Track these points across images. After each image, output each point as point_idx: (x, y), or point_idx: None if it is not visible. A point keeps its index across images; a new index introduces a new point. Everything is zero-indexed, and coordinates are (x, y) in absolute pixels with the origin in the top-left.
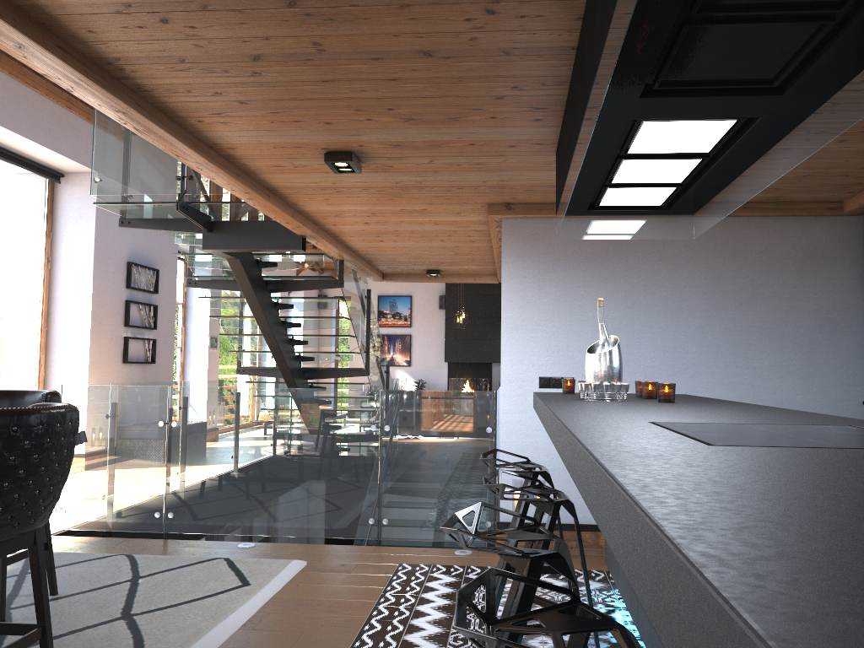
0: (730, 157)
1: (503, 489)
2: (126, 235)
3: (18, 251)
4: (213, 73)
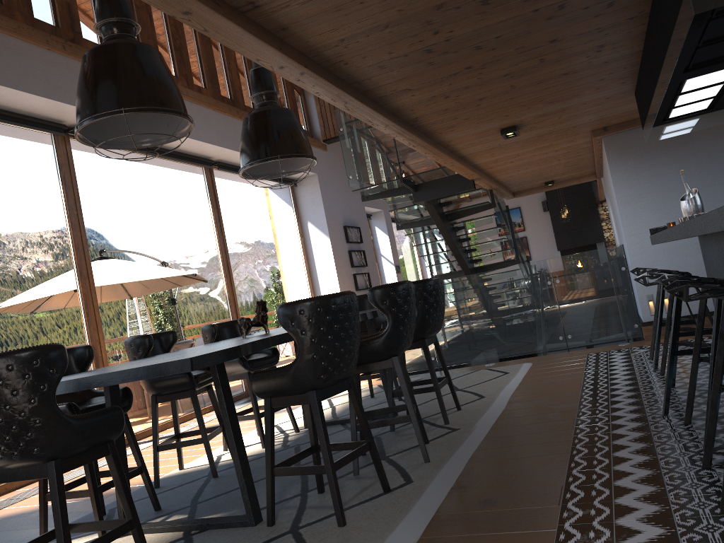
0: None
1: (652, 272)
2: (338, 209)
3: (287, 234)
4: (458, 111)
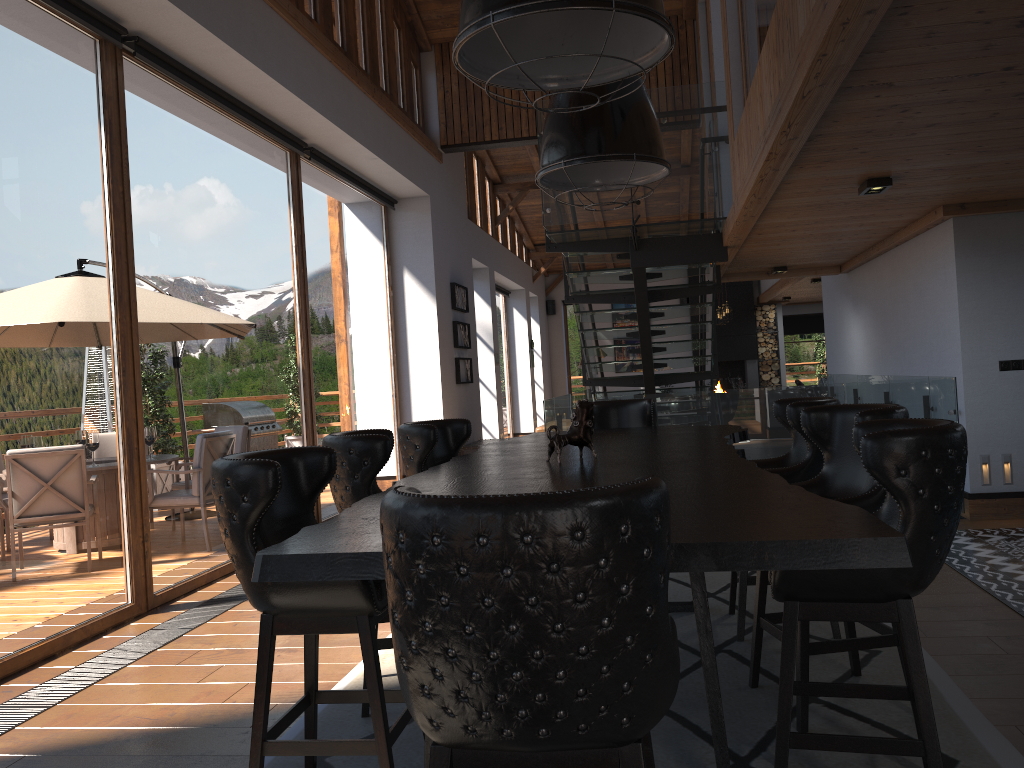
0: None
1: None
2: (447, 256)
3: (374, 281)
4: (877, 137)
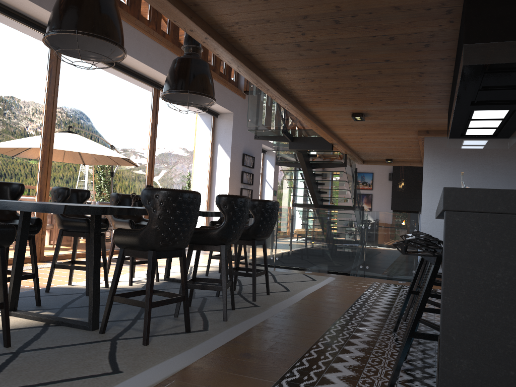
0: (512, 120)
1: (419, 235)
2: (242, 141)
3: (201, 148)
4: (321, 92)
